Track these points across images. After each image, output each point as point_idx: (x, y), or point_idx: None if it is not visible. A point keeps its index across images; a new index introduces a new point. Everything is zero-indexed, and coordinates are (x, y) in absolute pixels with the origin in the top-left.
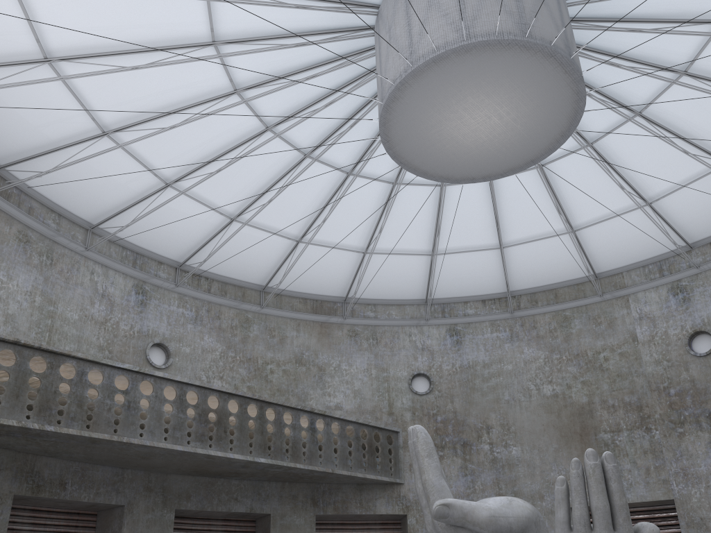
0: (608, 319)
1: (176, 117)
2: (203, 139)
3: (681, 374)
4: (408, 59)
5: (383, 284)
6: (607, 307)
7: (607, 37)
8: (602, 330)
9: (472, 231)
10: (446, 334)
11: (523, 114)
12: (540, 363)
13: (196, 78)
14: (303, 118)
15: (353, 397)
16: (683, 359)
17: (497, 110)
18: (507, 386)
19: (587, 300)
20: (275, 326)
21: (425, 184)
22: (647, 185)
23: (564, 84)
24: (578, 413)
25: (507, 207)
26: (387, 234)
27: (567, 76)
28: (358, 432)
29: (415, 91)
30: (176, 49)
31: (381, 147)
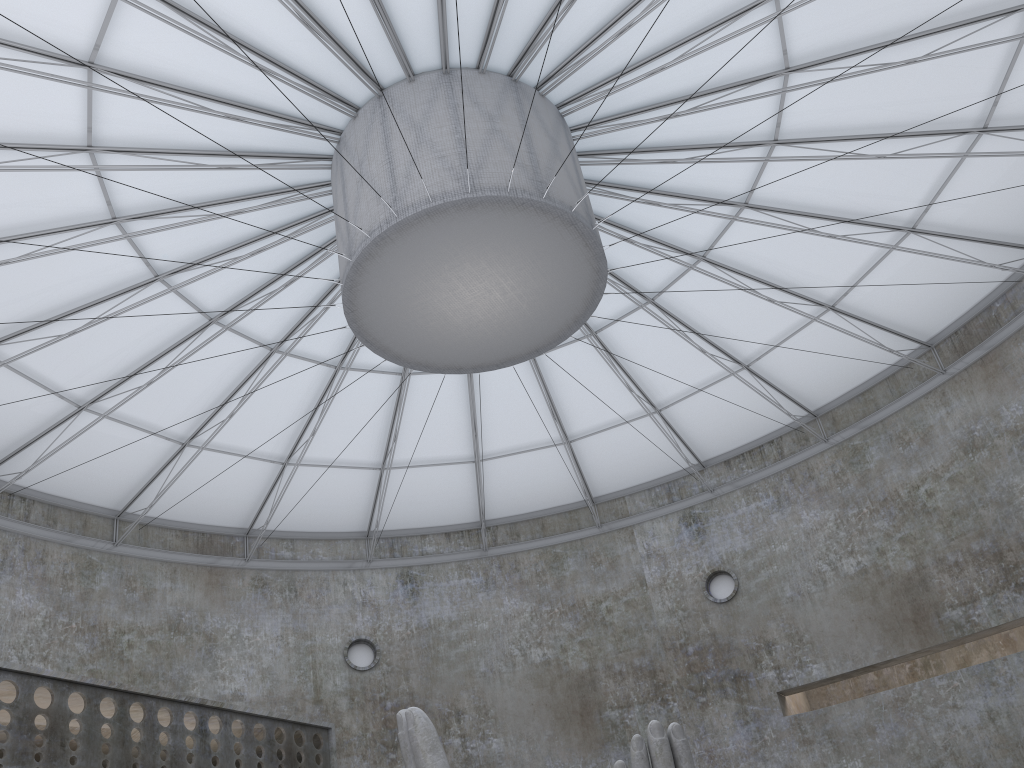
0: (610, 557)
1: (9, 248)
2: (50, 285)
3: (700, 626)
4: (391, 207)
5: (307, 510)
6: (607, 541)
7: (619, 207)
8: (603, 571)
9: (439, 437)
10: (397, 581)
11: (531, 290)
12: (526, 618)
13: (51, 194)
14: (217, 268)
15: (260, 679)
16: (701, 607)
17: (500, 282)
18: (483, 652)
19: (582, 532)
20: (136, 573)
21: (380, 371)
22: (657, 388)
23: (584, 259)
24: (577, 685)
25: (488, 407)
26: (321, 438)
27: (588, 250)
28: (272, 733)
29: (398, 249)
30: (27, 150)
31: (324, 317)
